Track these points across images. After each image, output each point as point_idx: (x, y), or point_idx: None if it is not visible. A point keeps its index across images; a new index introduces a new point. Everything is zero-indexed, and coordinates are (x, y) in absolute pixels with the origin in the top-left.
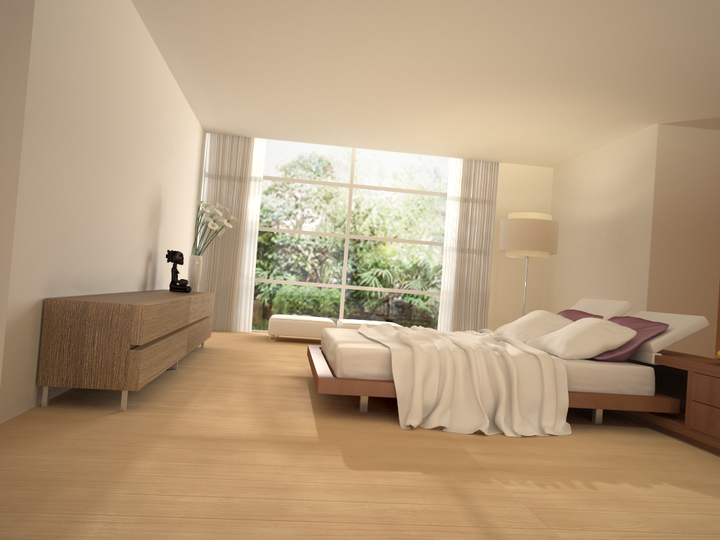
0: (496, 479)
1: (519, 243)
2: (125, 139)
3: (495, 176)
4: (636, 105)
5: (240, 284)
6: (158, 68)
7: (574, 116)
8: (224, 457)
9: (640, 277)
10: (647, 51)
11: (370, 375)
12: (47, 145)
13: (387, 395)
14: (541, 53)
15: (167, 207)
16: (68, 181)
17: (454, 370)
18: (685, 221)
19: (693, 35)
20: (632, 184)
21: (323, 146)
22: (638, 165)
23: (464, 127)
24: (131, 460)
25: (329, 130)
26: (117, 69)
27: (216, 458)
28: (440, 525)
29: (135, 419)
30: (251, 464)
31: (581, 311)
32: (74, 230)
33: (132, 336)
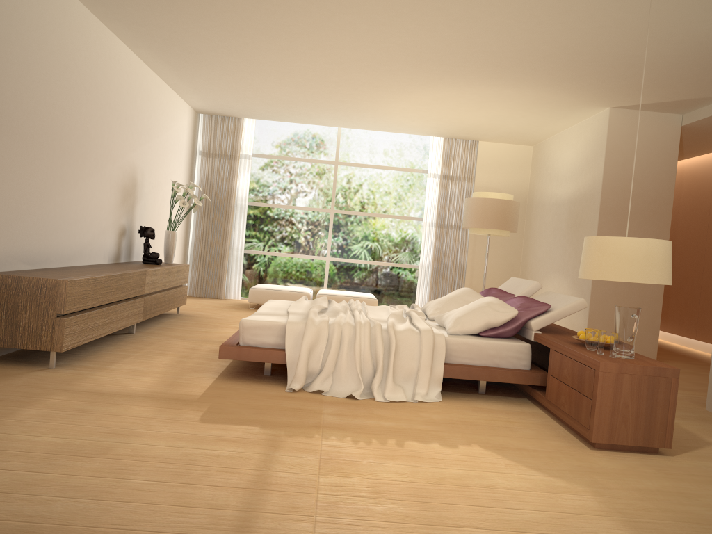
0: (320, 435)
1: (478, 222)
2: (83, 130)
3: (475, 154)
4: (579, 91)
5: (231, 255)
6: (126, 62)
7: (525, 100)
8: (101, 408)
9: None
10: (561, 45)
11: (268, 344)
12: None
13: (280, 362)
14: (463, 46)
15: (146, 186)
16: (10, 172)
17: (341, 341)
18: (634, 203)
19: (595, 31)
20: (588, 166)
21: (310, 125)
22: (593, 147)
23: (429, 110)
24: (22, 407)
25: (307, 112)
26: (68, 69)
27: (94, 409)
28: (227, 467)
29: (55, 375)
30: (118, 415)
31: (498, 290)
32: (20, 214)
33: (57, 306)
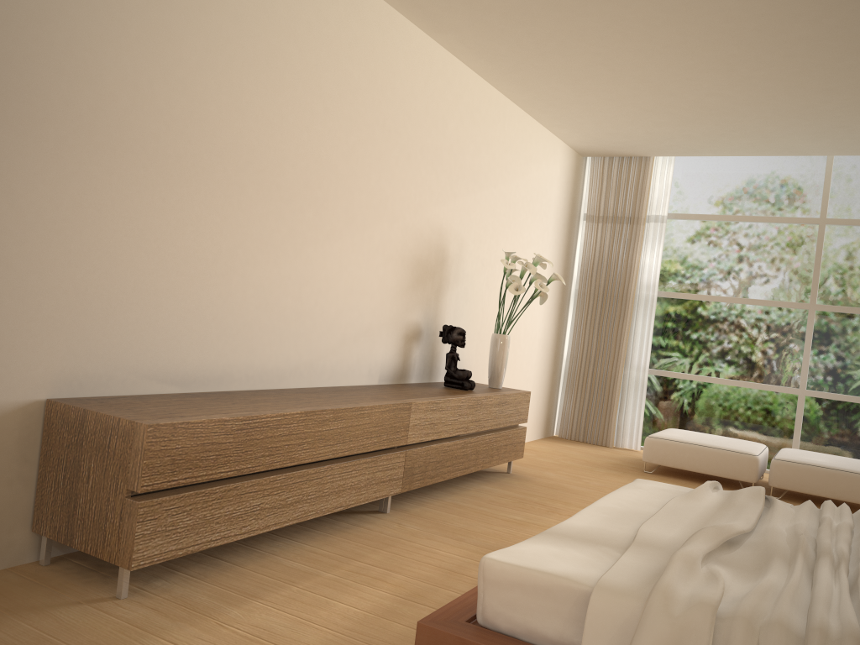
0: None
1: None
2: (318, 161)
3: None
4: None
5: (626, 377)
6: (422, 58)
7: None
8: None
9: None
10: None
11: (543, 638)
12: (38, 163)
13: None
14: None
15: (468, 262)
16: (122, 220)
17: None
18: None
19: None
20: None
21: (772, 159)
22: None
23: None
24: None
25: (760, 128)
26: (280, 53)
27: None
28: None
29: (91, 625)
30: None
31: None
32: (149, 295)
33: (130, 475)
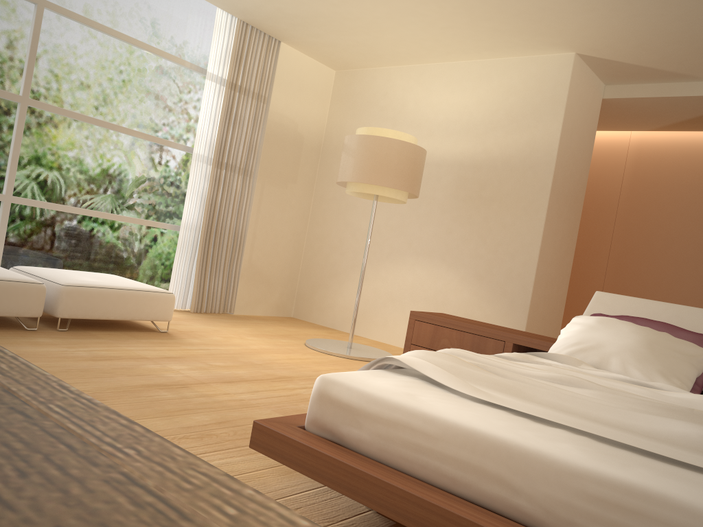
0: None
1: (390, 177)
2: None
3: (274, 60)
4: (618, 19)
5: None
6: None
7: (523, 6)
8: None
9: (524, 246)
10: None
11: None
12: None
13: None
14: None
15: None
16: None
17: None
18: (569, 184)
19: None
20: (514, 123)
21: None
22: (529, 100)
23: None
24: None
25: None
26: None
27: None
28: None
29: None
30: None
31: (676, 326)
32: None
33: None
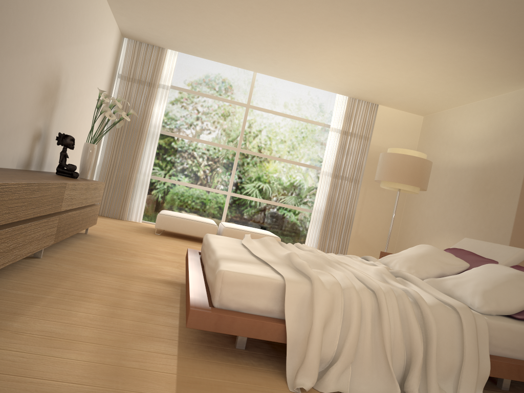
0: None
1: (395, 176)
2: None
3: (373, 116)
4: None
5: (137, 179)
6: None
7: (469, 64)
8: None
9: (505, 222)
10: None
11: (256, 310)
12: None
13: (275, 339)
14: None
15: (68, 91)
16: None
17: (360, 316)
18: None
19: None
20: (506, 137)
21: (228, 67)
22: (515, 120)
23: (361, 63)
24: None
25: (236, 49)
26: None
27: None
28: None
29: None
30: None
31: (472, 253)
32: None
33: None
